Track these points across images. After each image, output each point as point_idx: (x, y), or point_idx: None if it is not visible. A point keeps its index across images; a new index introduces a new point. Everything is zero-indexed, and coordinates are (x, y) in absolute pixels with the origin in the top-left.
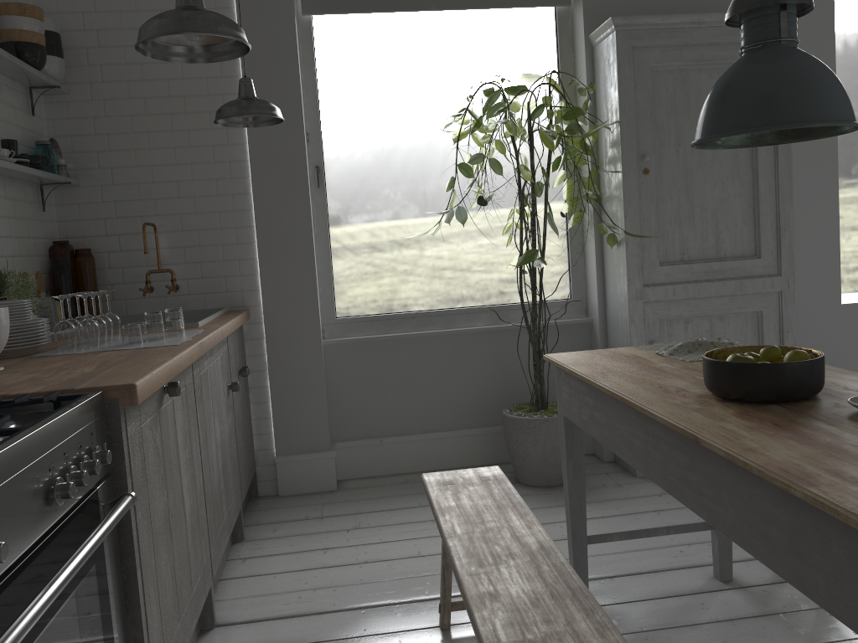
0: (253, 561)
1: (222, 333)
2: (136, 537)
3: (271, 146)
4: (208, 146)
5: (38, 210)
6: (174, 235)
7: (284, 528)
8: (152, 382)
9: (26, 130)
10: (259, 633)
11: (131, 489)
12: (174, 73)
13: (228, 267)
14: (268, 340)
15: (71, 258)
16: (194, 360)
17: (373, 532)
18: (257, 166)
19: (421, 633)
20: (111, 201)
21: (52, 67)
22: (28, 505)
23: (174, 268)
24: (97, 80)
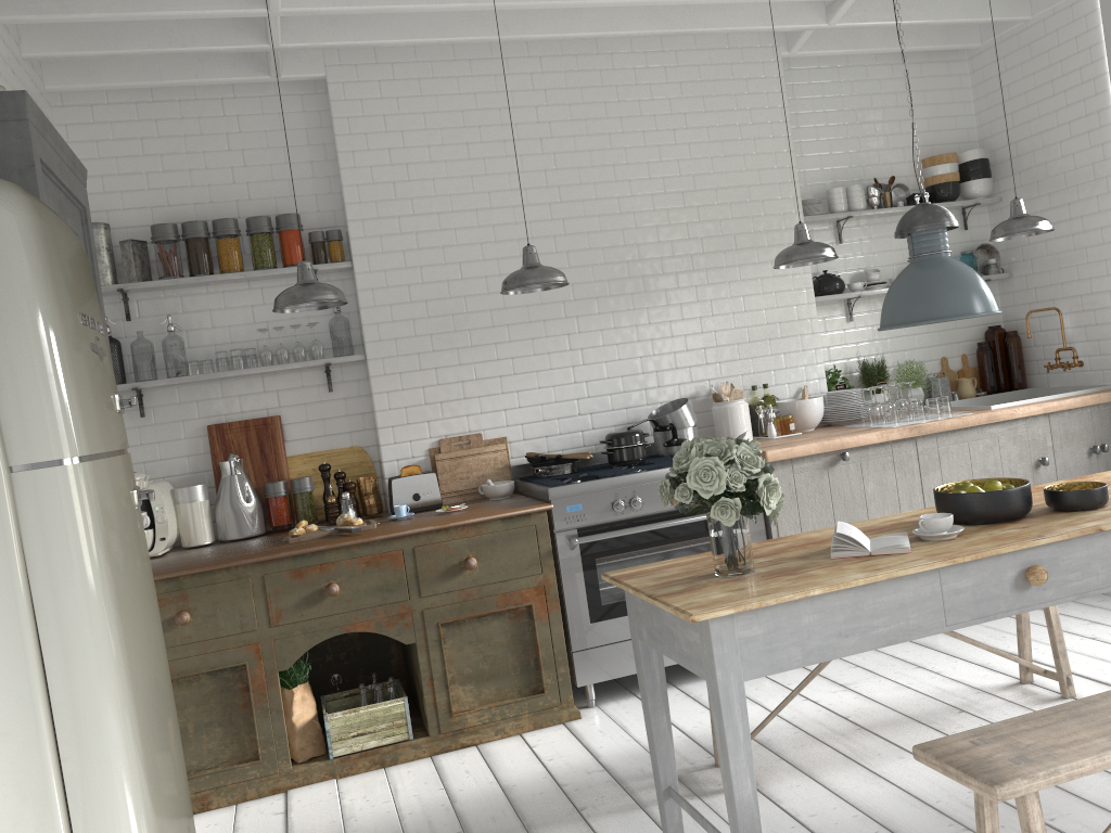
0: (1038, 611)
1: (993, 416)
2: (776, 530)
3: None
4: (1096, 228)
5: None
6: (1076, 315)
7: (1110, 602)
8: (792, 451)
9: (957, 243)
10: (945, 641)
11: None
12: (1068, 165)
13: None
14: None
15: (998, 340)
16: (893, 439)
17: None
18: None
19: (1005, 678)
20: (1031, 288)
21: (973, 189)
22: None
23: (1078, 346)
24: (1017, 186)
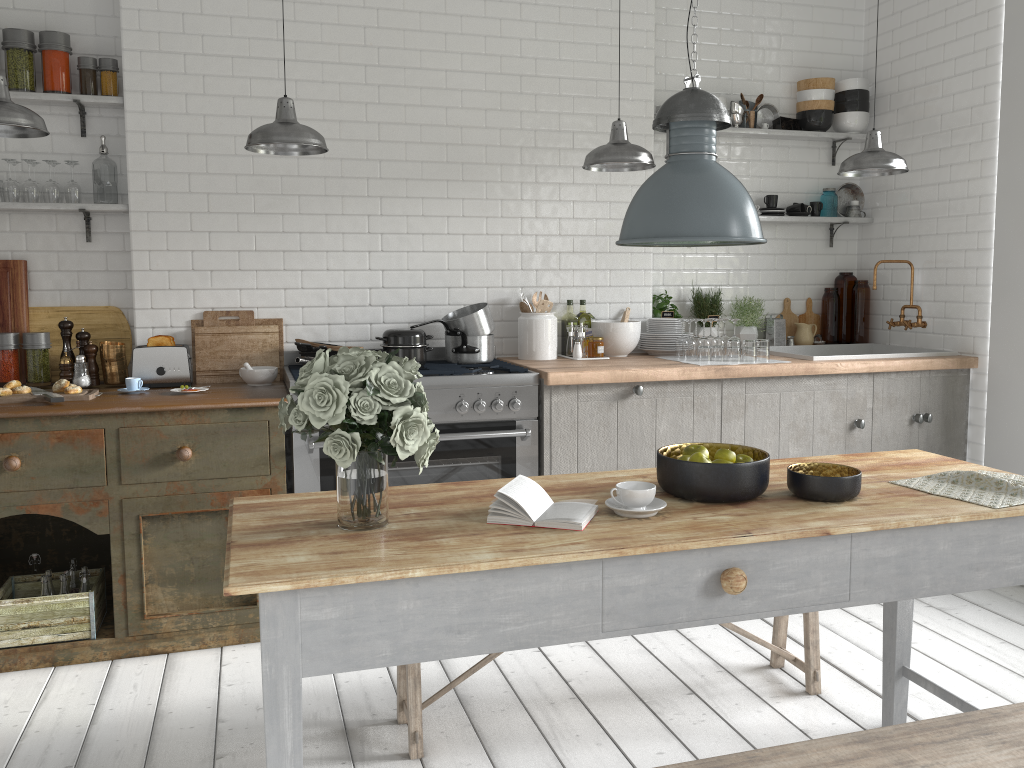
0: None
1: (812, 368)
2: (549, 460)
3: (1017, 177)
4: (964, 180)
5: (825, 246)
6: (928, 272)
7: None
8: (579, 376)
9: (822, 179)
10: None
11: (548, 432)
12: (946, 107)
13: (965, 309)
14: (988, 395)
15: (847, 288)
16: (696, 378)
17: (937, 617)
18: (1002, 200)
19: (757, 657)
20: (889, 237)
21: (847, 122)
22: (435, 405)
23: (925, 305)
24: (893, 124)
